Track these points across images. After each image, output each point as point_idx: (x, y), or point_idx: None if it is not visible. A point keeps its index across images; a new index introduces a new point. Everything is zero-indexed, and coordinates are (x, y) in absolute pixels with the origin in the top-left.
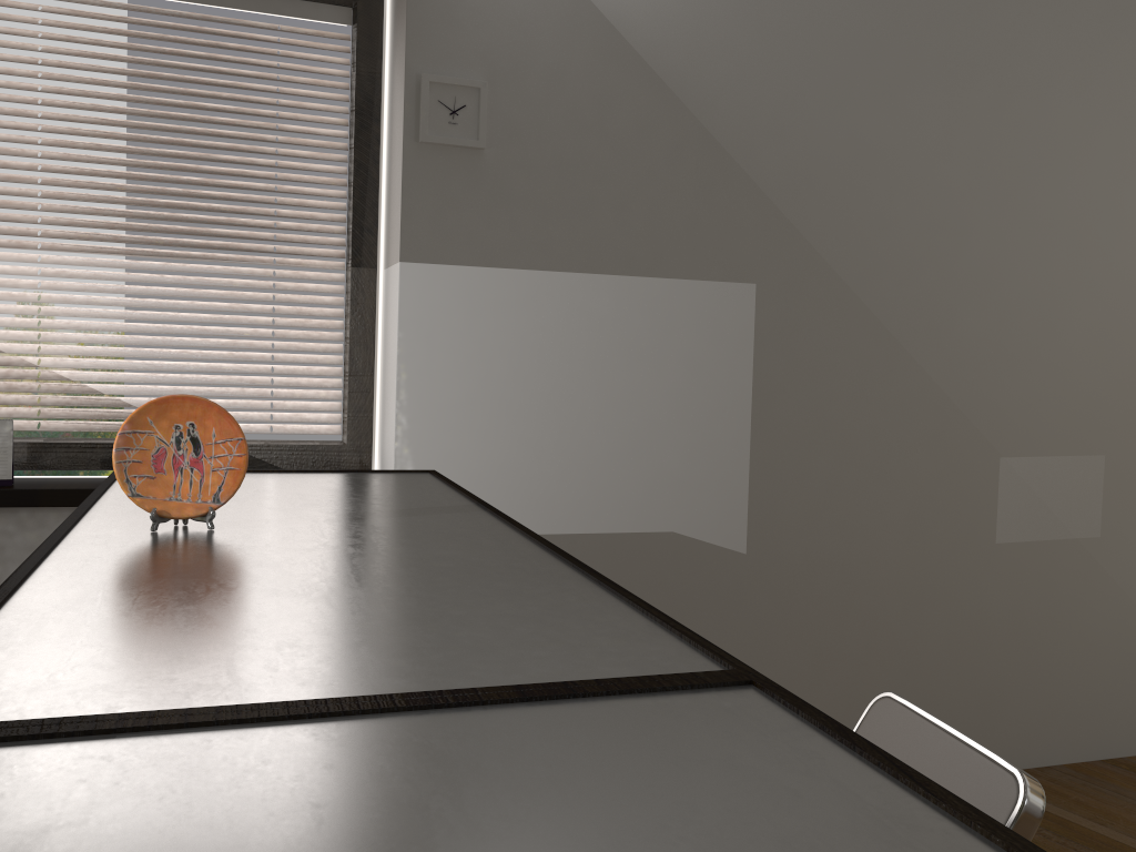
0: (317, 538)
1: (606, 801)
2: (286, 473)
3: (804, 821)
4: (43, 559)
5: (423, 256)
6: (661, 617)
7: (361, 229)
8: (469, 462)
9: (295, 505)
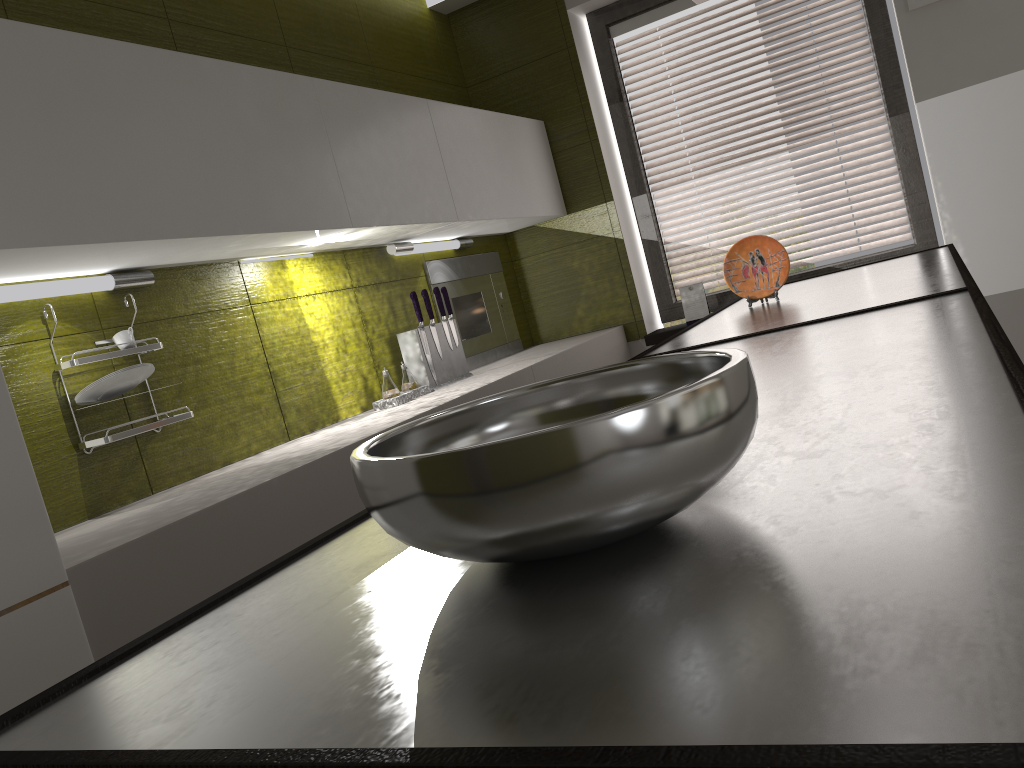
0: (828, 291)
1: (842, 328)
2: (847, 270)
3: (909, 318)
4: (697, 324)
5: (933, 92)
6: (966, 277)
7: (889, 88)
8: (1010, 232)
9: (833, 282)
